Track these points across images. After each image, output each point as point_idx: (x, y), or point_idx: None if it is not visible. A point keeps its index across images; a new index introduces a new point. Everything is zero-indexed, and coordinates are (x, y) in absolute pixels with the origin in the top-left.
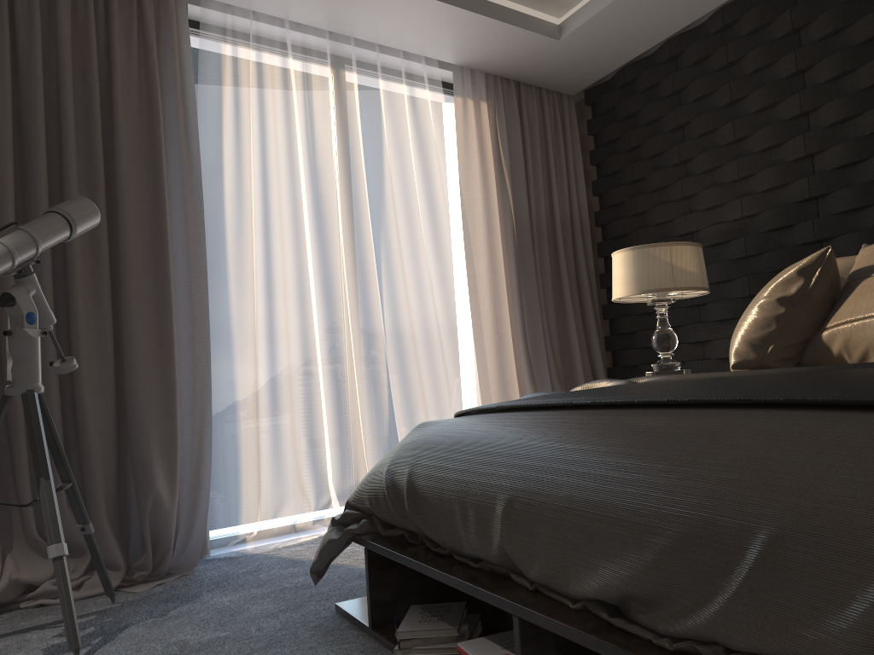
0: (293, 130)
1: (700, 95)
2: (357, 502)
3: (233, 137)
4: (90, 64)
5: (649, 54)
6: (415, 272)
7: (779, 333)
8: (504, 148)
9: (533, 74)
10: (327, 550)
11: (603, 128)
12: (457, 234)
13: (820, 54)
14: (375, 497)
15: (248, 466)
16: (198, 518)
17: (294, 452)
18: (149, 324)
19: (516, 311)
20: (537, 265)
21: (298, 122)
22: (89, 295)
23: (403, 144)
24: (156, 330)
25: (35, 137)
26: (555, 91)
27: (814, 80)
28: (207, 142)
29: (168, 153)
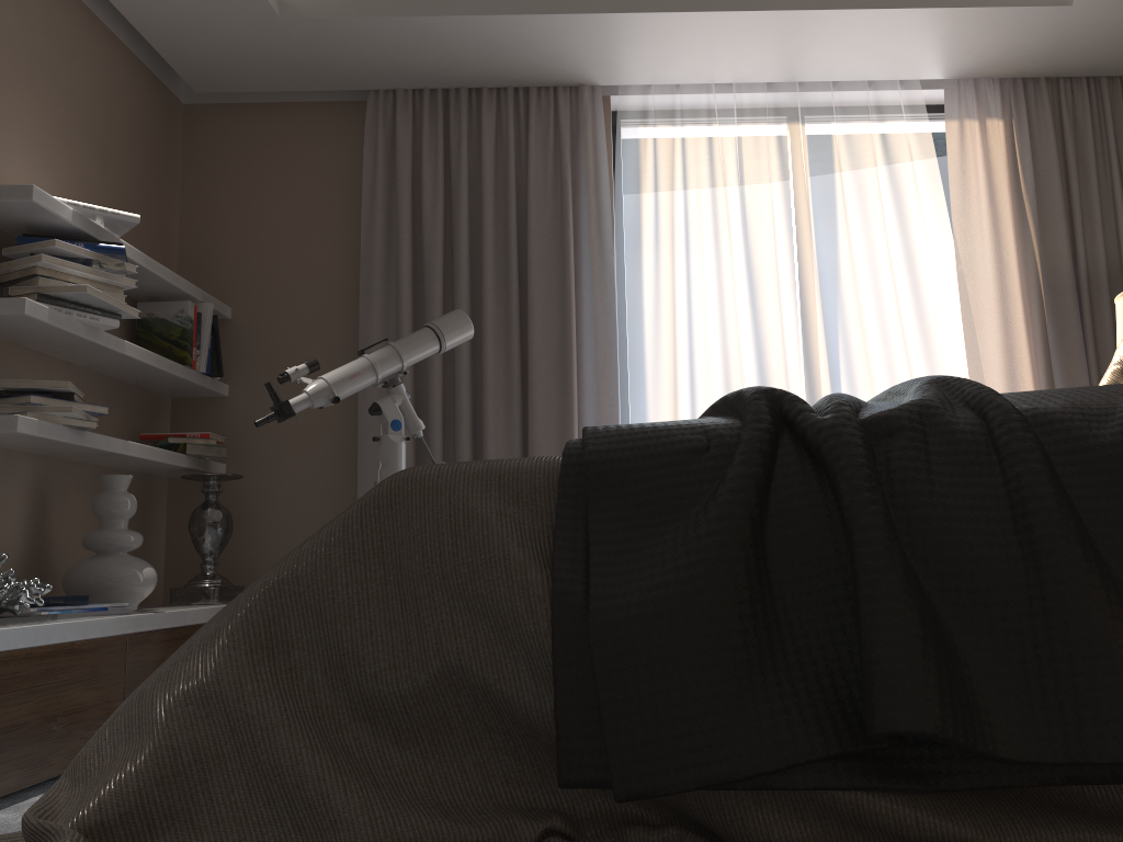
0: (717, 206)
1: None
2: None
3: (653, 227)
4: (507, 181)
5: None
6: (885, 359)
7: None
8: (1025, 176)
9: (1070, 62)
10: None
11: None
12: (952, 304)
13: None
14: None
15: None
16: None
17: None
18: (552, 433)
19: None
20: (1087, 335)
21: (723, 196)
22: (501, 406)
23: (866, 198)
24: (558, 439)
25: (458, 260)
26: None
27: None
28: (624, 237)
29: (582, 256)
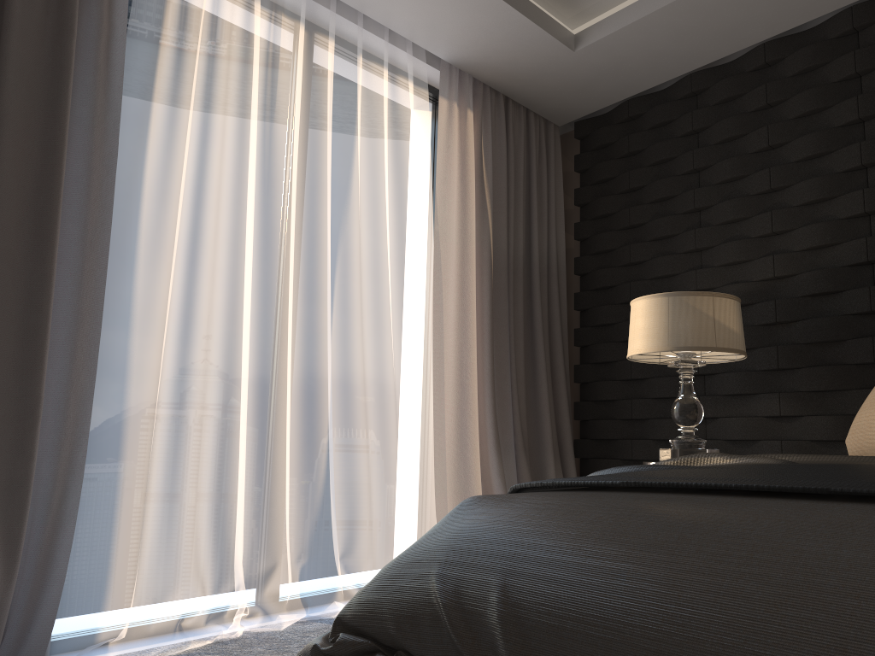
0: (250, 89)
1: (727, 137)
2: (364, 623)
3: (169, 82)
4: None
5: (659, 89)
6: (374, 296)
7: None
8: (487, 168)
9: (528, 91)
10: None
11: (595, 165)
12: (425, 259)
13: None
14: (413, 620)
15: (127, 536)
16: (41, 613)
17: (195, 518)
18: (12, 312)
19: (486, 360)
20: (510, 309)
21: (257, 81)
22: None
23: (378, 139)
24: (21, 322)
25: None
26: (542, 117)
27: None
28: (134, 80)
29: (77, 81)
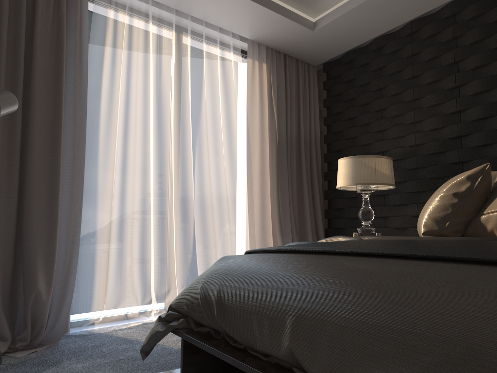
0: (148, 66)
1: (394, 71)
2: (177, 307)
3: (110, 66)
4: (21, 9)
5: (363, 45)
6: (215, 161)
7: (453, 214)
8: (274, 92)
9: (295, 50)
10: (154, 338)
11: (332, 86)
12: (242, 141)
13: (469, 53)
14: (192, 304)
15: (100, 276)
16: (64, 308)
17: (131, 268)
18: (44, 179)
19: (275, 190)
20: (288, 163)
21: (152, 62)
22: (4, 157)
23: (215, 83)
24: (48, 183)
25: None
26: (306, 62)
27: (464, 68)
28: (93, 68)
29: (67, 72)
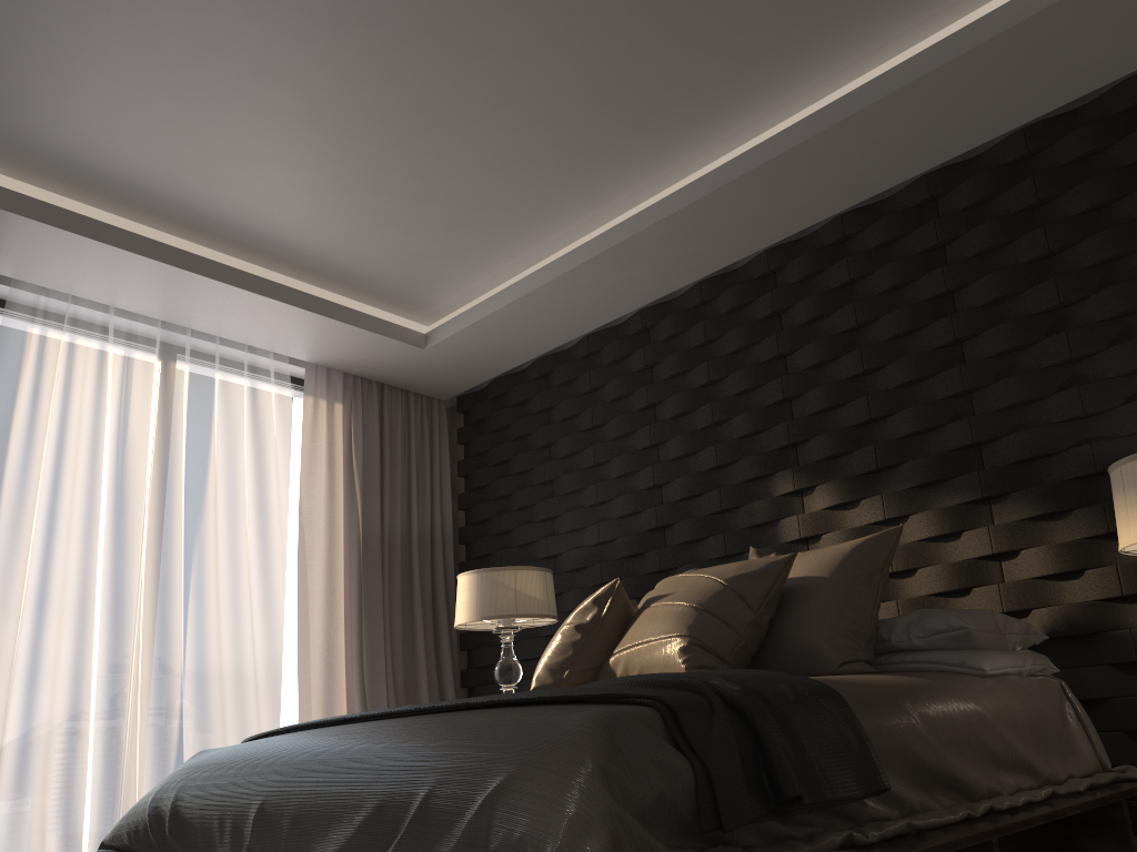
0: (101, 424)
1: (566, 416)
2: (114, 840)
3: (25, 429)
4: None
5: (523, 367)
6: (232, 589)
7: (575, 658)
8: (357, 454)
9: (399, 377)
10: None
11: (473, 438)
12: (290, 547)
13: (667, 391)
14: (136, 829)
15: None
16: None
17: (42, 808)
18: None
19: (354, 638)
20: (385, 585)
21: (109, 416)
22: None
23: (236, 444)
24: None
25: None
26: (424, 395)
27: (663, 415)
28: None
29: None
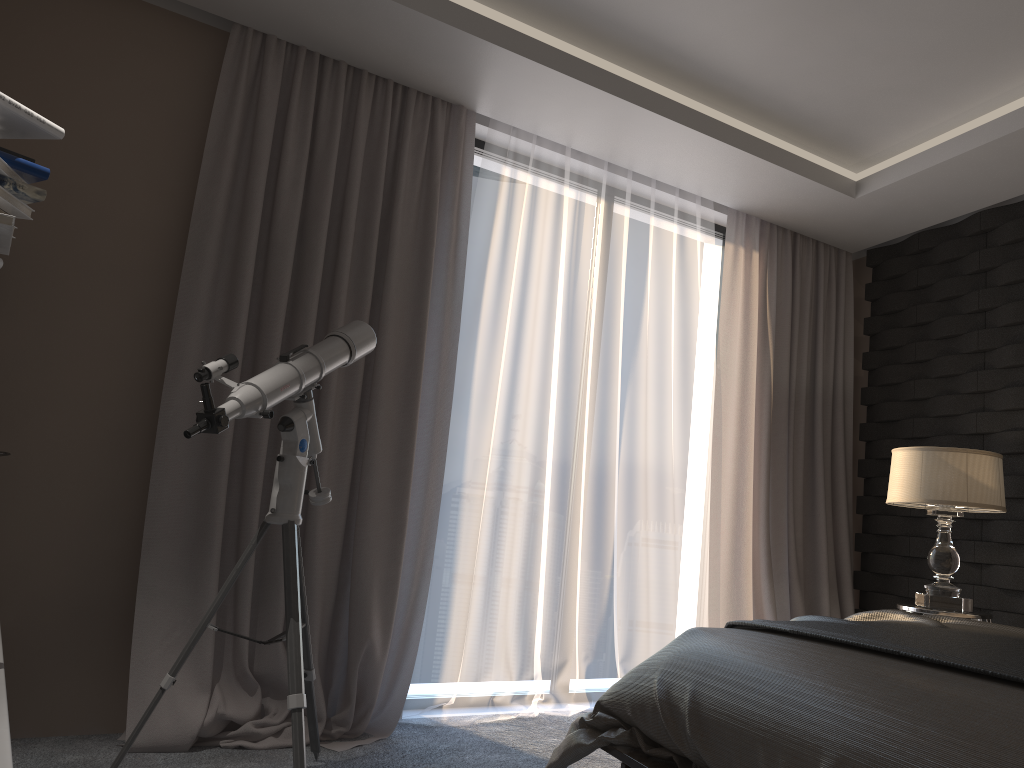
0: (558, 263)
1: (1012, 280)
2: (613, 706)
3: (497, 265)
4: (377, 178)
5: (951, 222)
6: (657, 431)
7: None
8: (771, 305)
9: (815, 227)
10: (572, 754)
11: (884, 295)
12: (707, 394)
13: None
14: (641, 707)
15: (457, 625)
16: (401, 676)
17: (505, 616)
18: (390, 456)
19: (762, 491)
20: (790, 440)
21: (564, 255)
22: (337, 417)
23: (665, 289)
24: (395, 463)
25: (316, 249)
26: (833, 246)
27: None
28: (472, 268)
29: (434, 276)
